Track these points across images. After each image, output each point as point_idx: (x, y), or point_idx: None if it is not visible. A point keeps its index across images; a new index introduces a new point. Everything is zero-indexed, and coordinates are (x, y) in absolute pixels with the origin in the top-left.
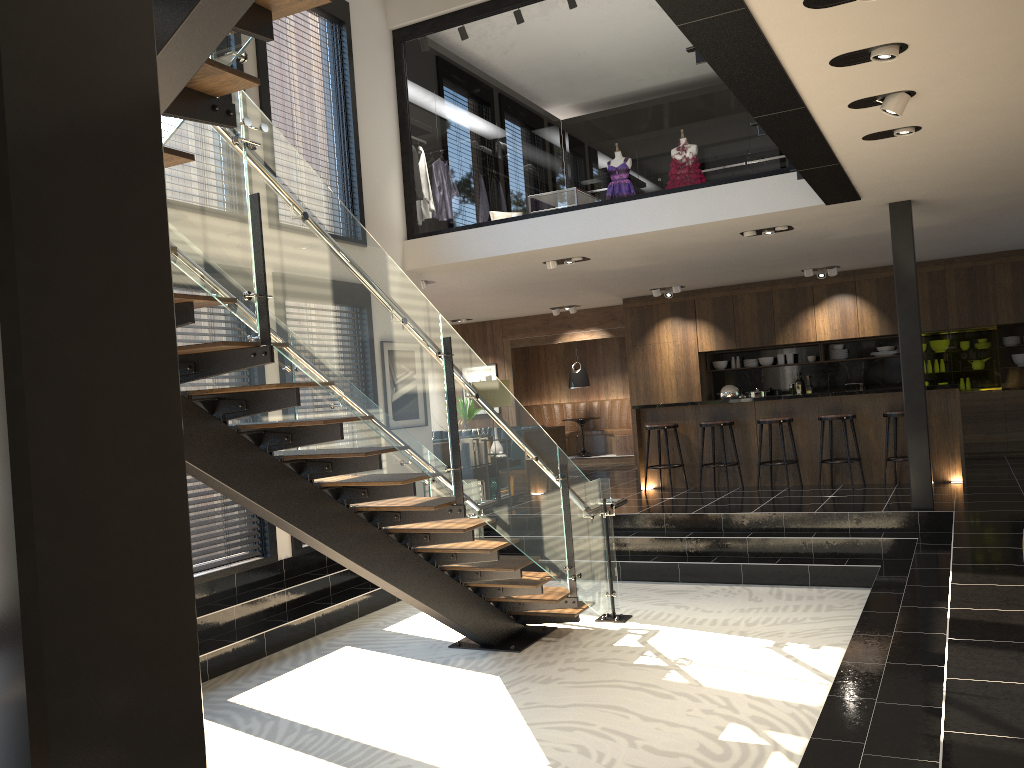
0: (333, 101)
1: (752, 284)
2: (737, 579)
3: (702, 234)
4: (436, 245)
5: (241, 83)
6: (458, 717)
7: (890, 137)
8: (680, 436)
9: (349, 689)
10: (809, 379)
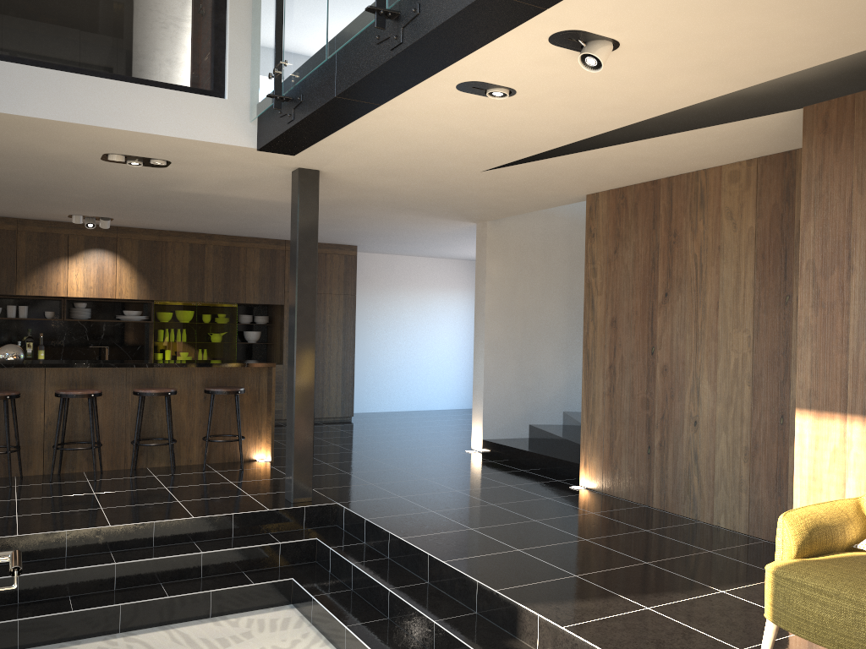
0: None
1: None
2: (112, 627)
3: (61, 141)
4: None
5: None
6: None
7: (475, 94)
8: None
9: None
10: (42, 337)
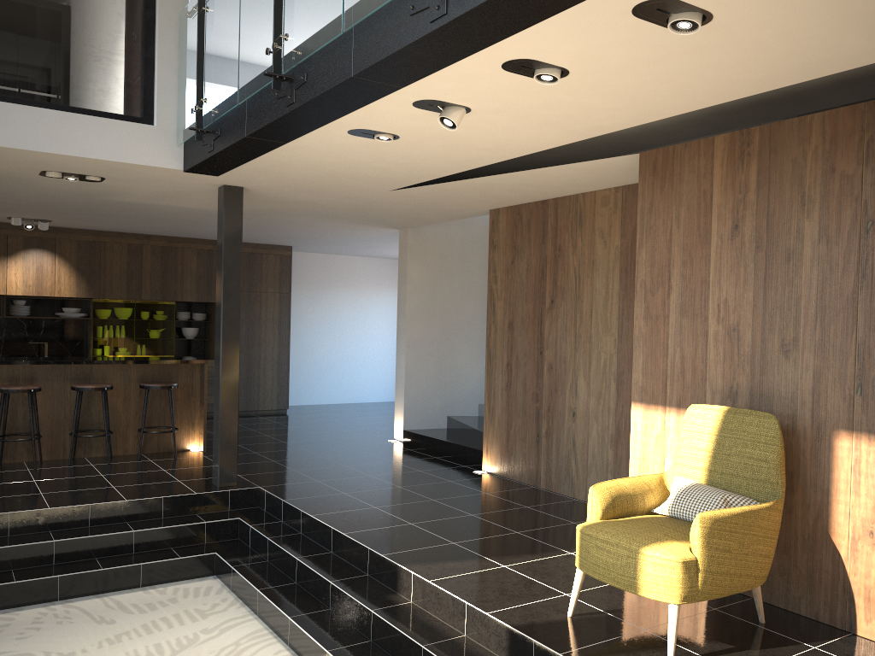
0: None
1: None
2: (52, 596)
3: (2, 160)
4: None
5: None
6: None
7: (365, 137)
8: None
9: None
10: None
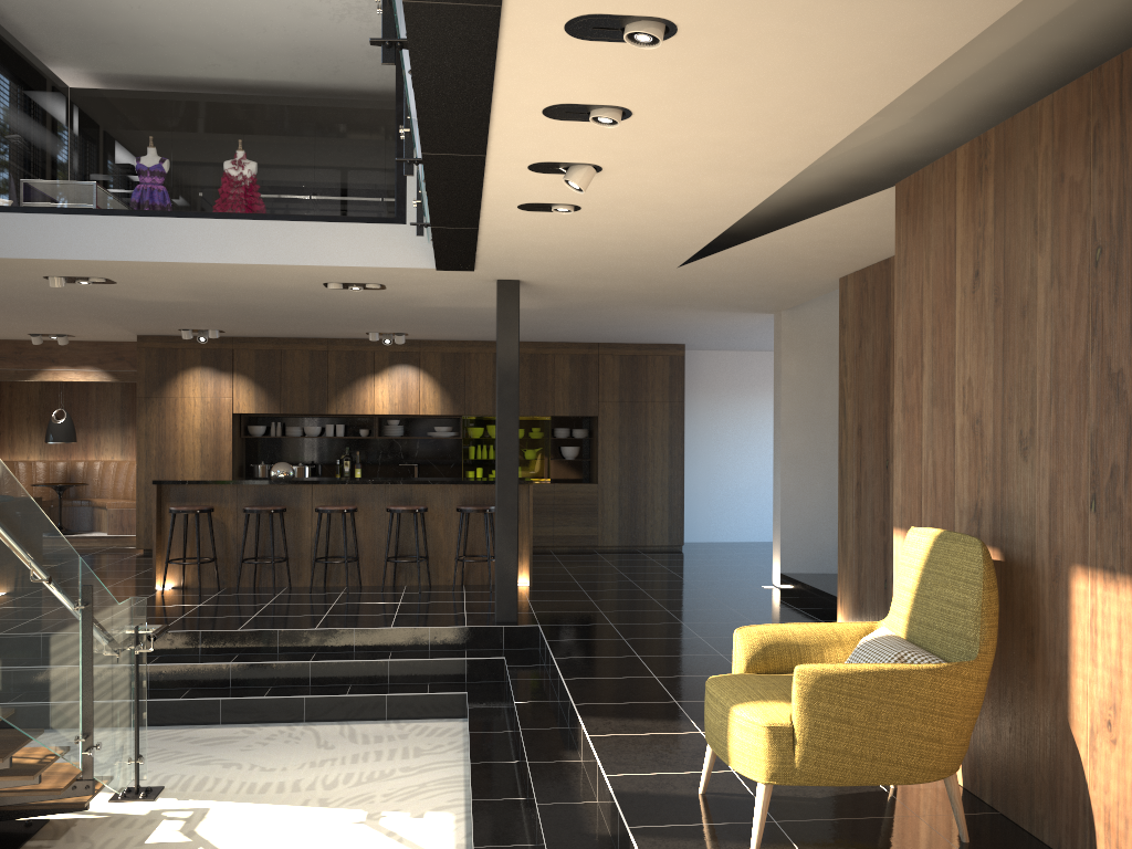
0: None
1: (306, 340)
2: (298, 716)
3: (279, 277)
4: None
5: None
6: None
7: (546, 211)
8: (215, 522)
9: None
10: (359, 455)
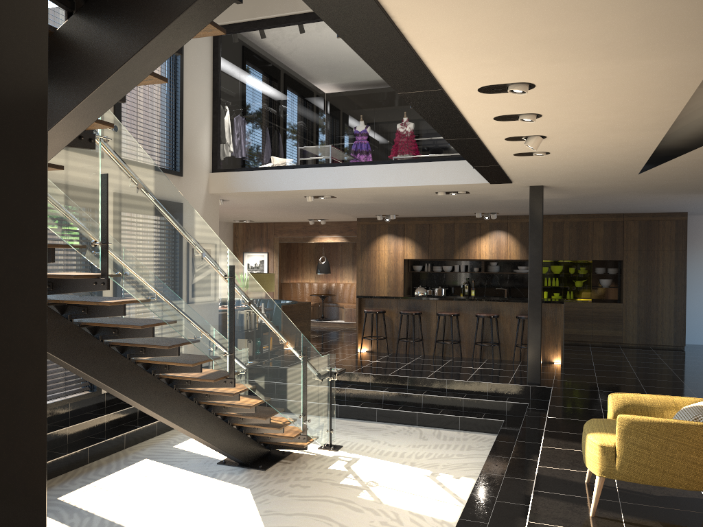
0: (167, 72)
1: (442, 217)
2: (413, 422)
3: (411, 191)
4: (232, 178)
5: (101, 126)
6: (219, 520)
7: (531, 155)
8: (386, 318)
9: (145, 494)
10: (474, 282)
